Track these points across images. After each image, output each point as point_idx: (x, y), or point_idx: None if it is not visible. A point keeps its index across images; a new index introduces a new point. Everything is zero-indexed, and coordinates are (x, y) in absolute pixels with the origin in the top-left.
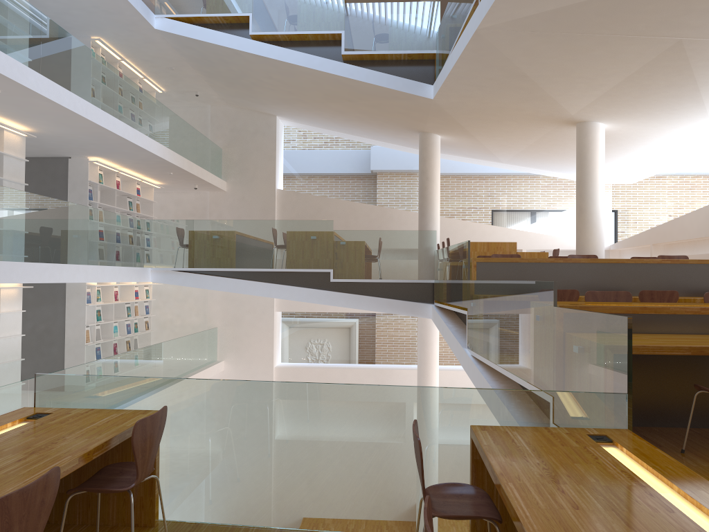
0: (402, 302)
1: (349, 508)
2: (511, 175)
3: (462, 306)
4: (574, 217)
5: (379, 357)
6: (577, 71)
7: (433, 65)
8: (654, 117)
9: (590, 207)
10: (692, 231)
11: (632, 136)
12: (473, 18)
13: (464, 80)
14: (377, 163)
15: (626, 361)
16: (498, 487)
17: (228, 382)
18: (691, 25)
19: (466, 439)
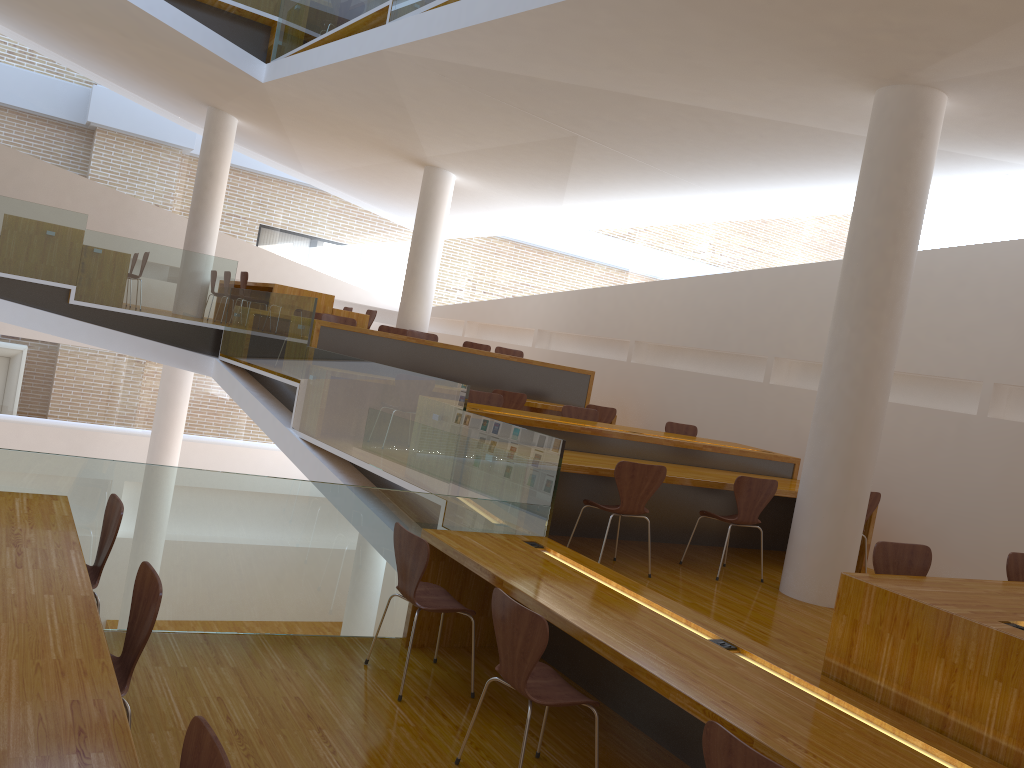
0: (175, 349)
1: (284, 608)
2: (311, 193)
3: (288, 375)
4: (378, 266)
5: (79, 411)
6: (462, 122)
7: (268, 34)
8: (511, 187)
9: (424, 270)
10: (516, 318)
11: (478, 196)
12: (378, 32)
13: (323, 83)
14: (121, 125)
15: (554, 478)
16: (499, 583)
17: (163, 468)
18: (593, 128)
19: None
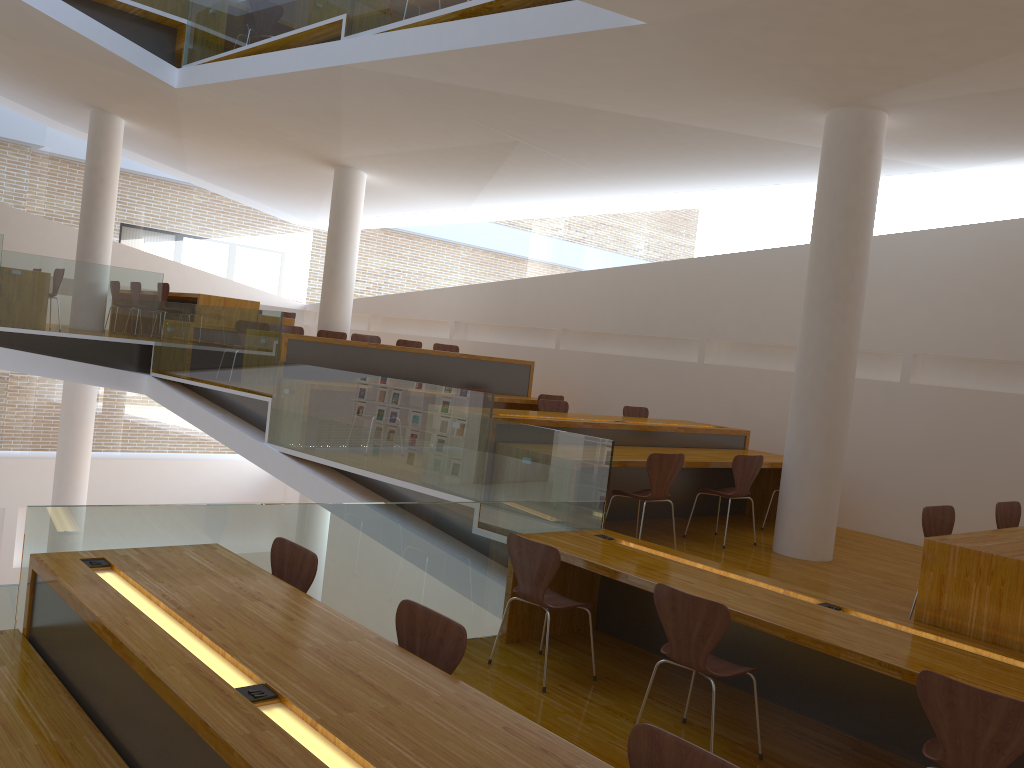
0: (105, 369)
1: None
2: (193, 192)
3: (254, 390)
4: (266, 263)
5: None
6: (398, 128)
7: (174, 36)
8: (426, 184)
9: (344, 271)
10: (428, 311)
11: (384, 193)
12: (334, 46)
13: (253, 90)
14: None
15: (606, 475)
16: (622, 577)
17: (295, 506)
18: (537, 135)
19: (500, 547)
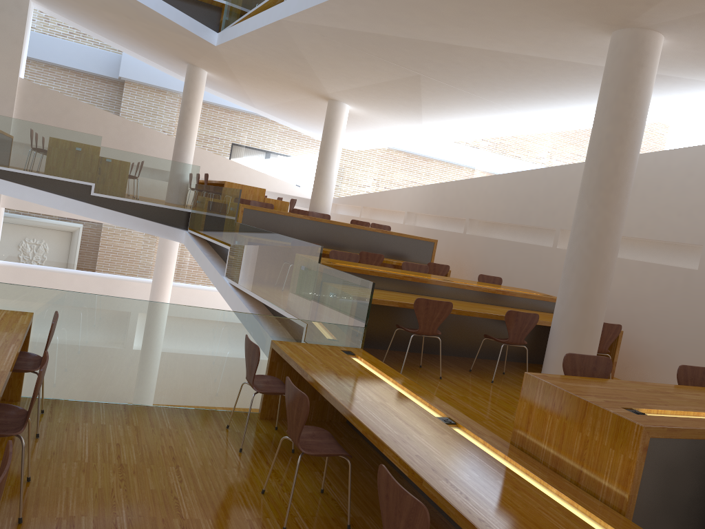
0: (159, 225)
1: (179, 390)
2: (260, 121)
3: (224, 241)
4: (306, 170)
5: (109, 267)
6: (344, 68)
7: (219, 13)
8: (386, 112)
9: (327, 171)
10: (393, 204)
11: (366, 120)
12: (278, 7)
13: (251, 44)
14: (135, 78)
15: (367, 308)
16: (305, 376)
17: (96, 296)
18: (429, 69)
19: (265, 348)
